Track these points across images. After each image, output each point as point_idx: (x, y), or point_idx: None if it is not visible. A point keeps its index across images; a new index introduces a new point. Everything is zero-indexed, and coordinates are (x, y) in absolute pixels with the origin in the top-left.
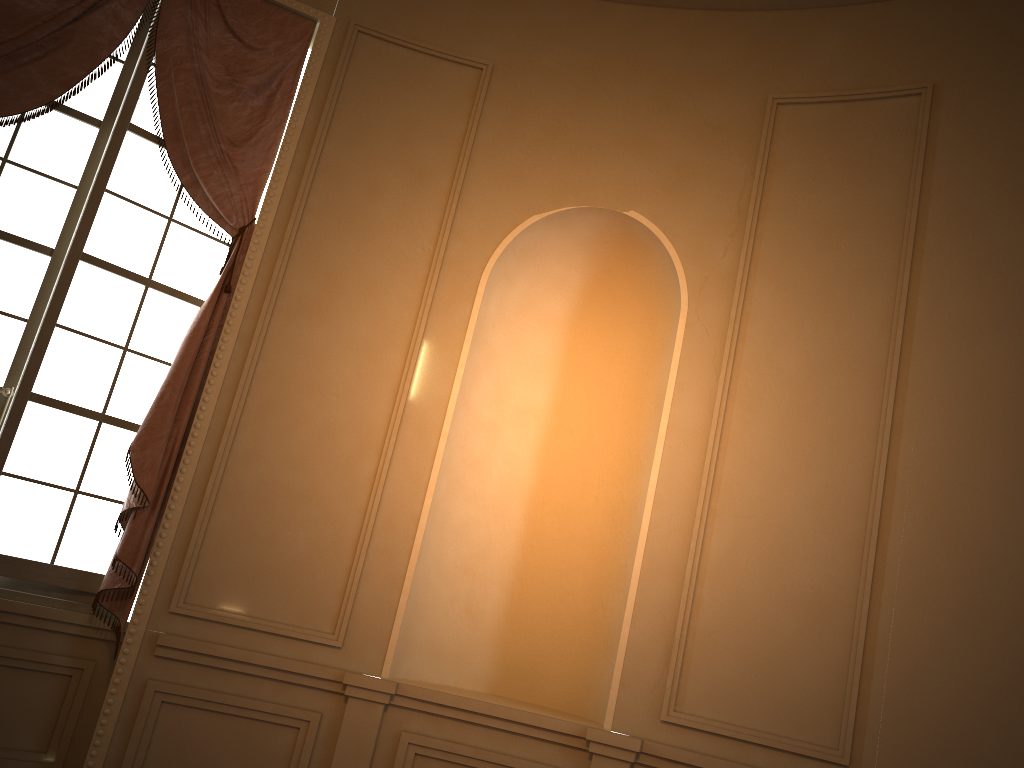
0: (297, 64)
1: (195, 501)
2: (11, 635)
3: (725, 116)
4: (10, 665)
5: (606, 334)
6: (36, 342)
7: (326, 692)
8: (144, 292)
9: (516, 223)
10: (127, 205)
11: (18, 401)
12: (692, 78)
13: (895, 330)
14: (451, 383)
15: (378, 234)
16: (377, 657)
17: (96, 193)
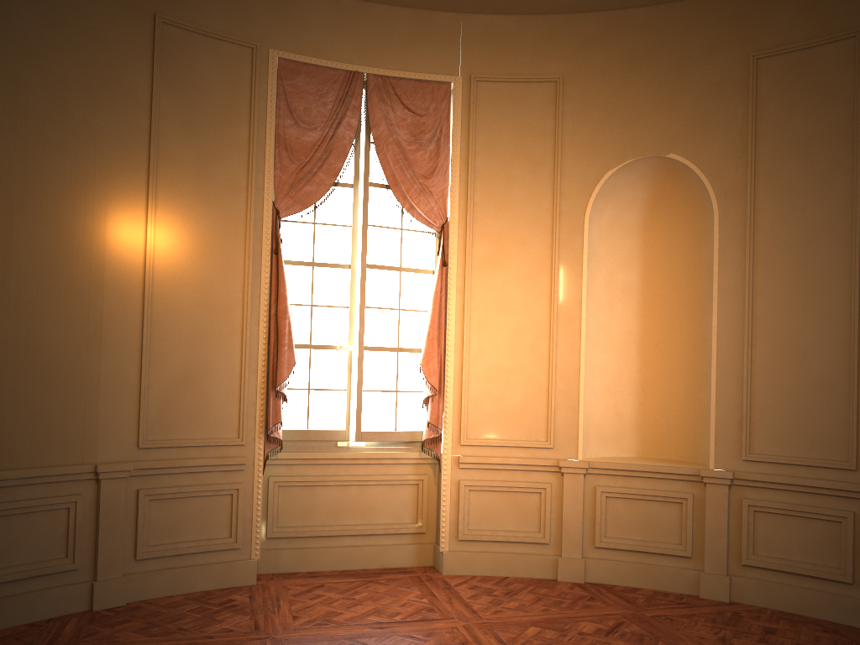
0: (447, 114)
1: (458, 385)
2: (386, 469)
3: (722, 74)
4: (390, 484)
5: (667, 228)
6: (359, 319)
7: (550, 472)
8: (399, 275)
9: (599, 179)
10: (379, 229)
11: (359, 352)
12: (695, 51)
13: (855, 206)
14: (580, 288)
15: (518, 207)
16: (573, 449)
17: (364, 229)
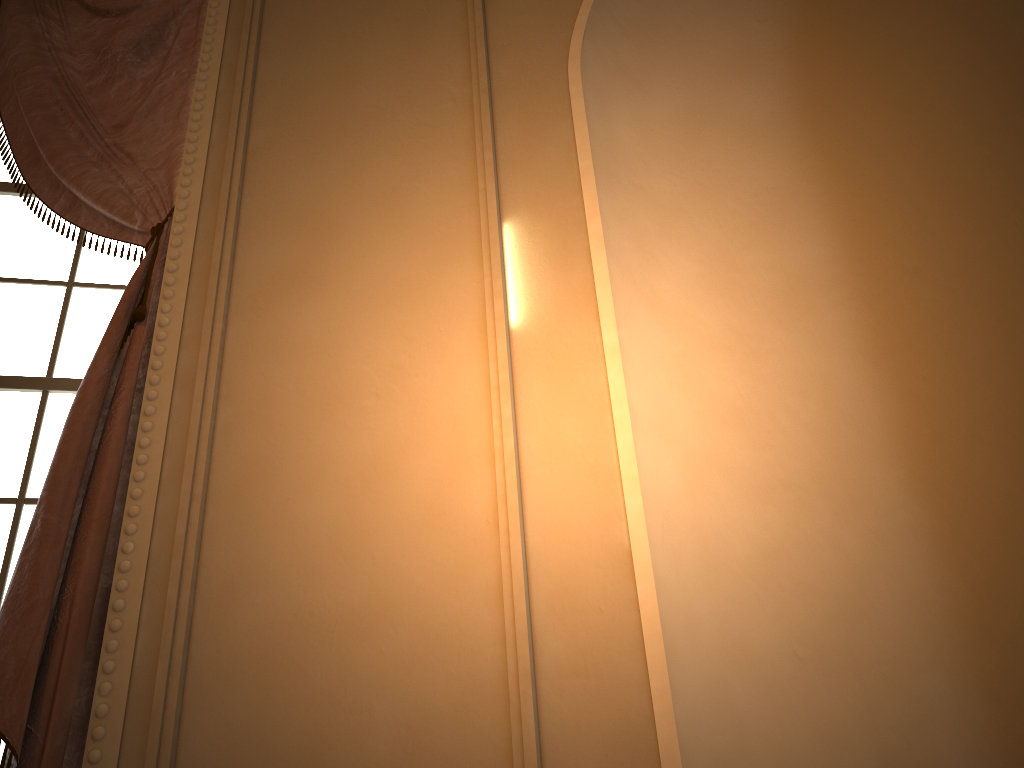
0: (199, 6)
1: (142, 725)
2: None
3: None
4: None
5: (880, 81)
6: None
7: None
8: (41, 401)
9: None
10: None
11: None
12: None
13: None
14: (586, 256)
15: (373, 124)
16: None
17: None
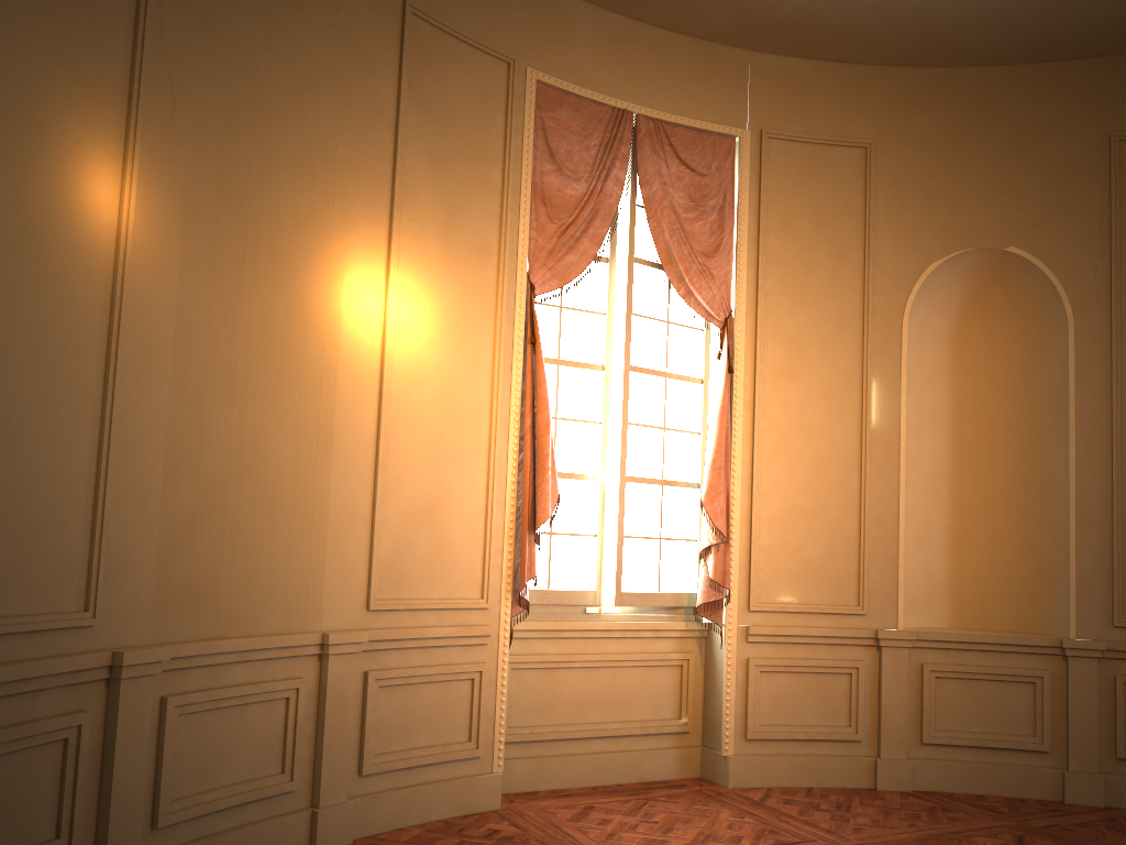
0: (731, 177)
1: (745, 530)
2: (643, 645)
3: (1074, 155)
4: (648, 665)
5: (984, 340)
6: (621, 439)
7: (862, 646)
8: (665, 383)
9: (919, 272)
10: (643, 320)
11: (621, 484)
12: (1039, 125)
13: None
14: (898, 408)
15: (819, 302)
16: (891, 616)
17: (628, 318)
